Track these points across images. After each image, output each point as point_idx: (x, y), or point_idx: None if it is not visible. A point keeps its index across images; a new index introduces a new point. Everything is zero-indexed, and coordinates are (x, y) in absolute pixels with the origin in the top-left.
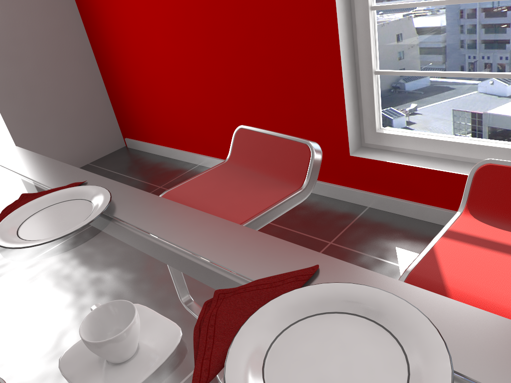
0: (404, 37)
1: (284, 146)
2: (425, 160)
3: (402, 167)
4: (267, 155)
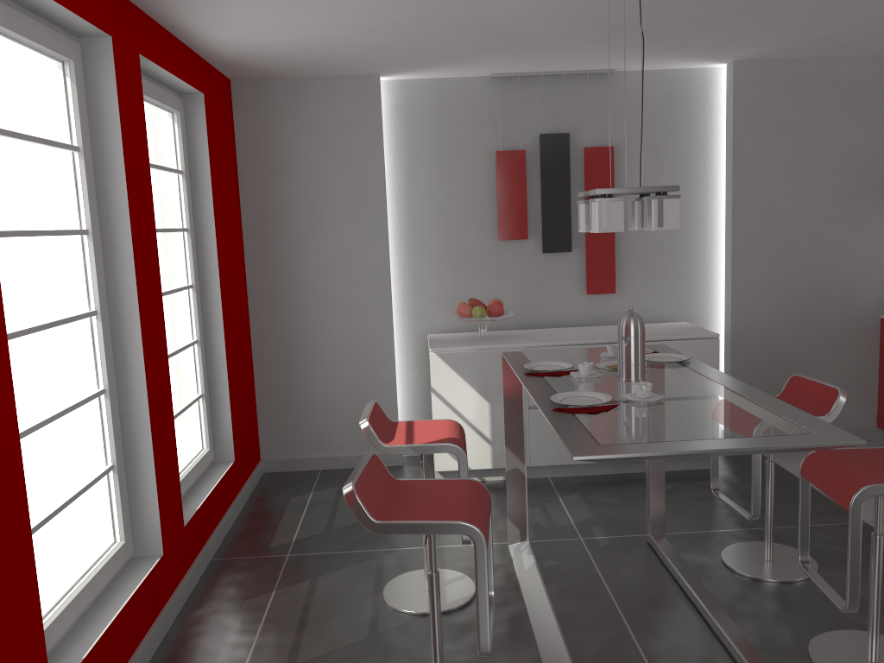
0: (32, 473)
1: (372, 467)
2: (82, 630)
3: (96, 647)
4: (375, 484)
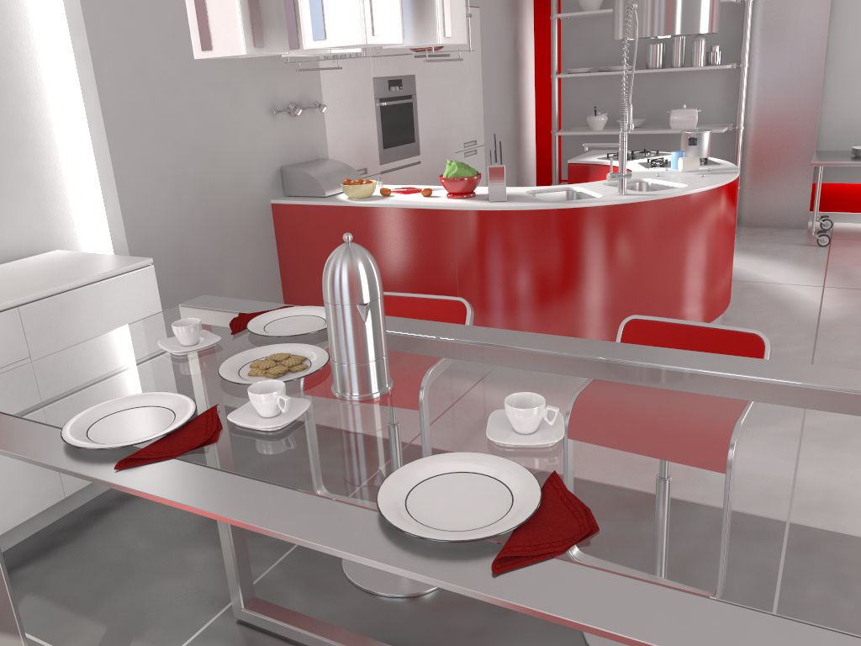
0: None
1: None
2: None
3: None
4: None
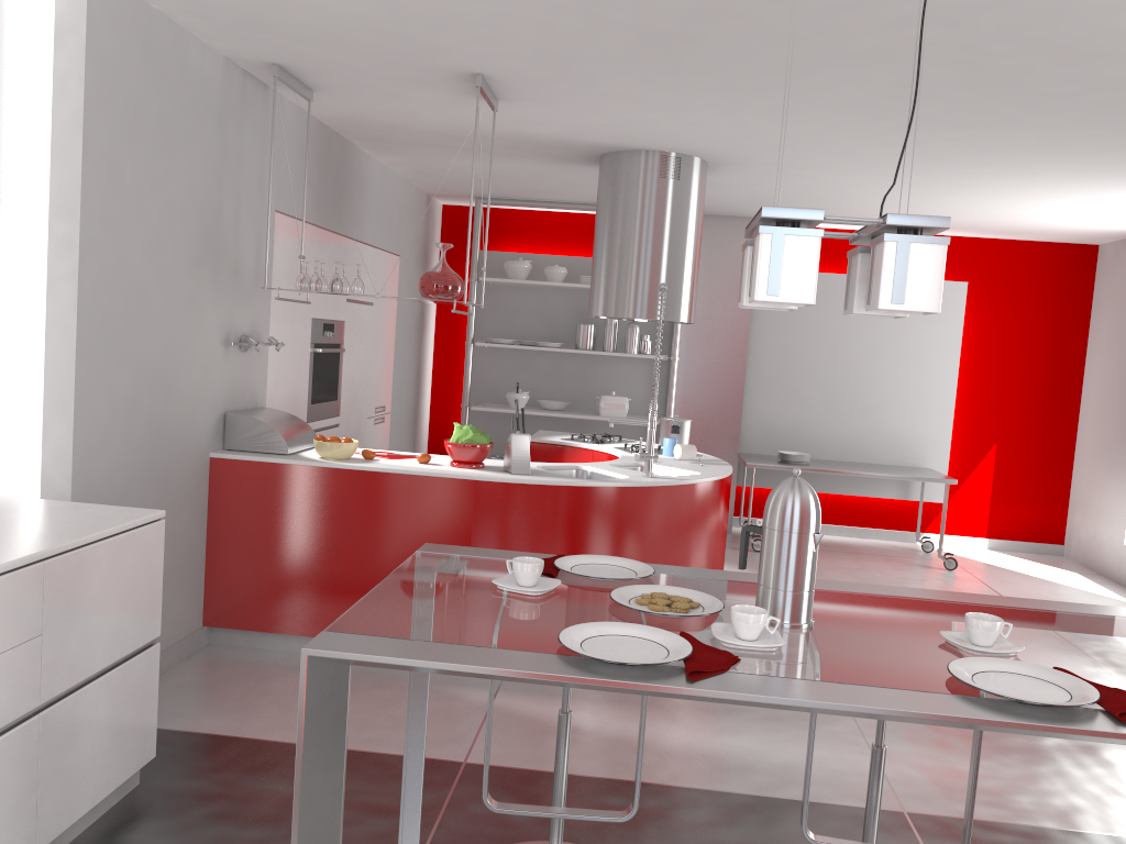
0: None
1: None
2: None
3: None
4: None
